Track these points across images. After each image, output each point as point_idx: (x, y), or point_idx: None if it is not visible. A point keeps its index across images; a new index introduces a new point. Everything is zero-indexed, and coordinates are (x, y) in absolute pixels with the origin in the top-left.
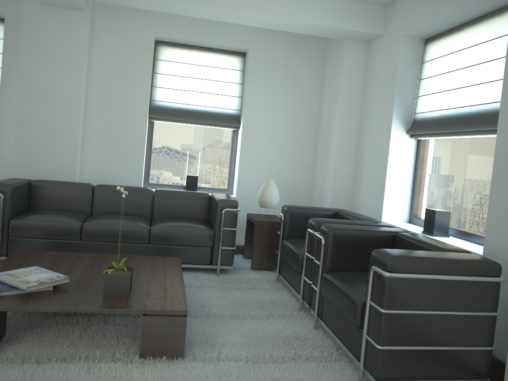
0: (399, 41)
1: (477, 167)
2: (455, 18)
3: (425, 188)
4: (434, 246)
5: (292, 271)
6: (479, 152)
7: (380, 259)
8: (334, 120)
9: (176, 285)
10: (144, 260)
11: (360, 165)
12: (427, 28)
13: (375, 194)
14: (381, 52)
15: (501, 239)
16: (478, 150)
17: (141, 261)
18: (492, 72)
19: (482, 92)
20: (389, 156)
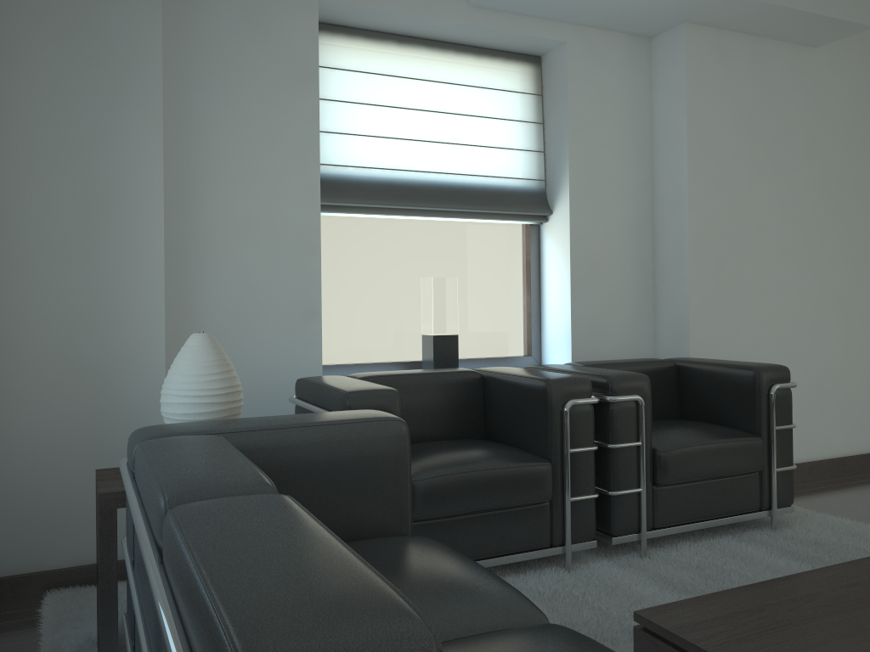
0: (313, 9)
1: (450, 265)
2: (430, 28)
3: (333, 306)
4: (656, 361)
5: (498, 519)
6: (449, 242)
7: (779, 373)
8: (132, 143)
9: (867, 566)
10: (783, 644)
11: (189, 272)
12: (374, 16)
13: (284, 332)
14: (236, 3)
15: (593, 345)
16: (448, 239)
17: (803, 645)
18: (482, 133)
19: (472, 157)
20: (320, 247)
